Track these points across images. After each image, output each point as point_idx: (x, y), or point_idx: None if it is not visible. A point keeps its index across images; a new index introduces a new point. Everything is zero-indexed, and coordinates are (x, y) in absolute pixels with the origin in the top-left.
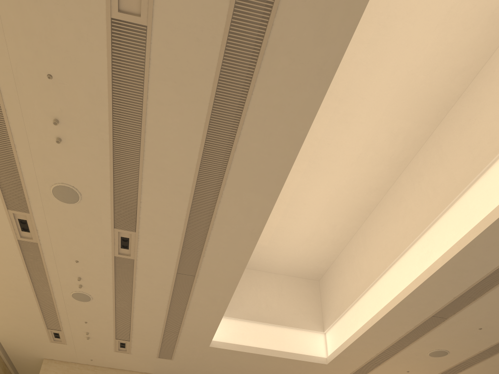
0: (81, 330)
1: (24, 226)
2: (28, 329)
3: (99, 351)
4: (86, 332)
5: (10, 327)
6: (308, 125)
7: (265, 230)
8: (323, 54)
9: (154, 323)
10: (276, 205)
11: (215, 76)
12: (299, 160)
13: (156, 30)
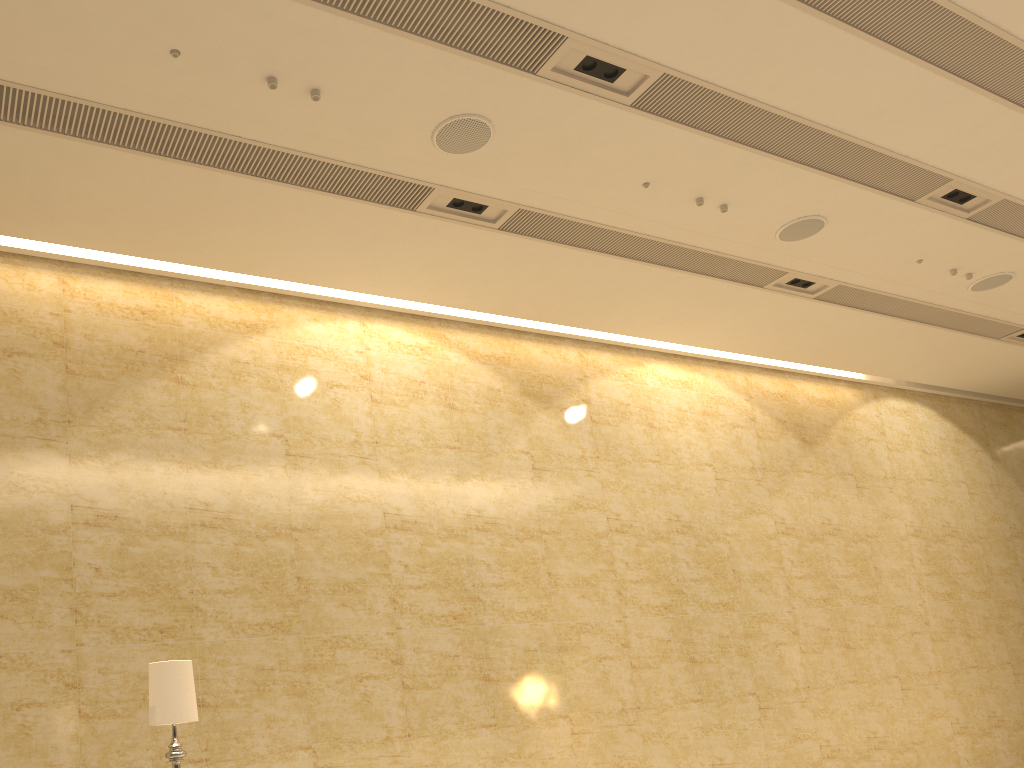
0: None
1: (801, 283)
2: (969, 356)
3: None
4: None
5: (939, 368)
6: None
7: None
8: None
9: None
10: None
11: (795, 8)
12: None
13: (677, 64)
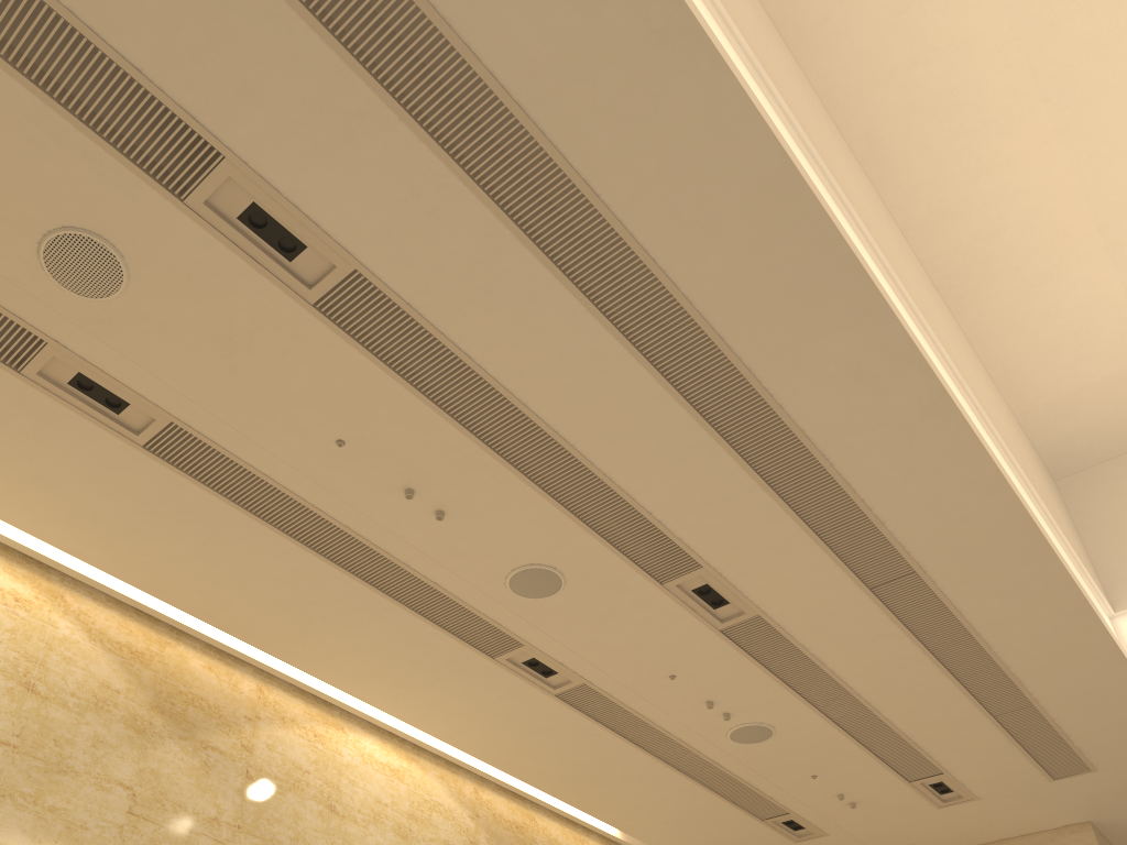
0: (824, 796)
1: (540, 668)
2: (733, 836)
3: (905, 821)
4: (835, 795)
5: (701, 844)
6: (763, 134)
7: (1104, 327)
8: (624, 9)
9: (950, 712)
10: (1069, 255)
11: (512, 232)
12: (1016, 122)
13: (371, 262)
